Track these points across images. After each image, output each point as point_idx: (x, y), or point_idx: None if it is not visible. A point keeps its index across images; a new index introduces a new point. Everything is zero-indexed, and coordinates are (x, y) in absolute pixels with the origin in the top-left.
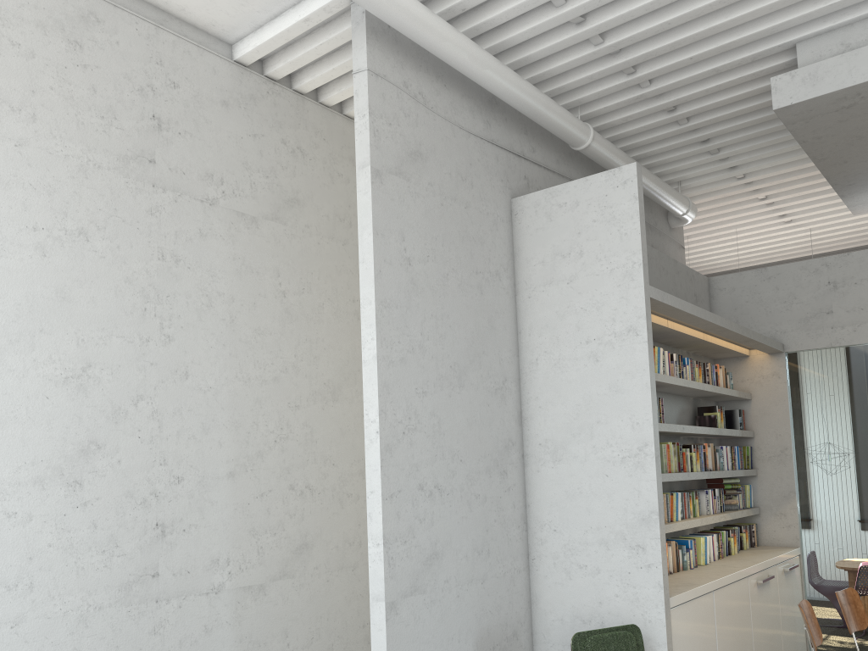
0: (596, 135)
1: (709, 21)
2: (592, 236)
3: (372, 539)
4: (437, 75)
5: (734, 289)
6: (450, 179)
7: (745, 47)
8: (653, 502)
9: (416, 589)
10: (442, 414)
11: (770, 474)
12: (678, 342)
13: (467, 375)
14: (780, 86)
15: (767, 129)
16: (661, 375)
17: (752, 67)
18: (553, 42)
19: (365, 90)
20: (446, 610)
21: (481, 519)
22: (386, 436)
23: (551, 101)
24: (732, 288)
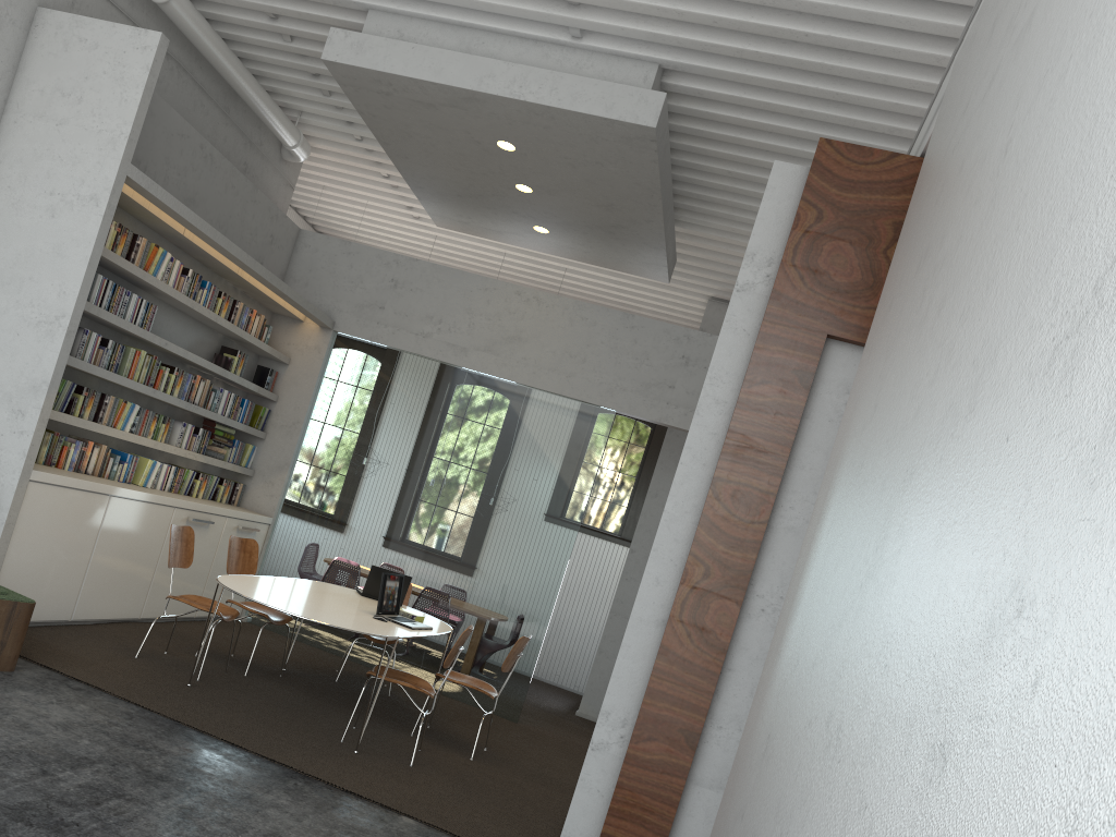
0: None
1: None
2: (97, 87)
3: None
4: None
5: (317, 250)
6: None
7: None
8: (49, 373)
9: None
10: None
11: (277, 442)
12: (214, 267)
13: None
14: (335, 39)
15: None
16: (153, 278)
17: (340, 13)
18: None
19: None
20: None
21: None
22: None
23: None
24: (316, 249)
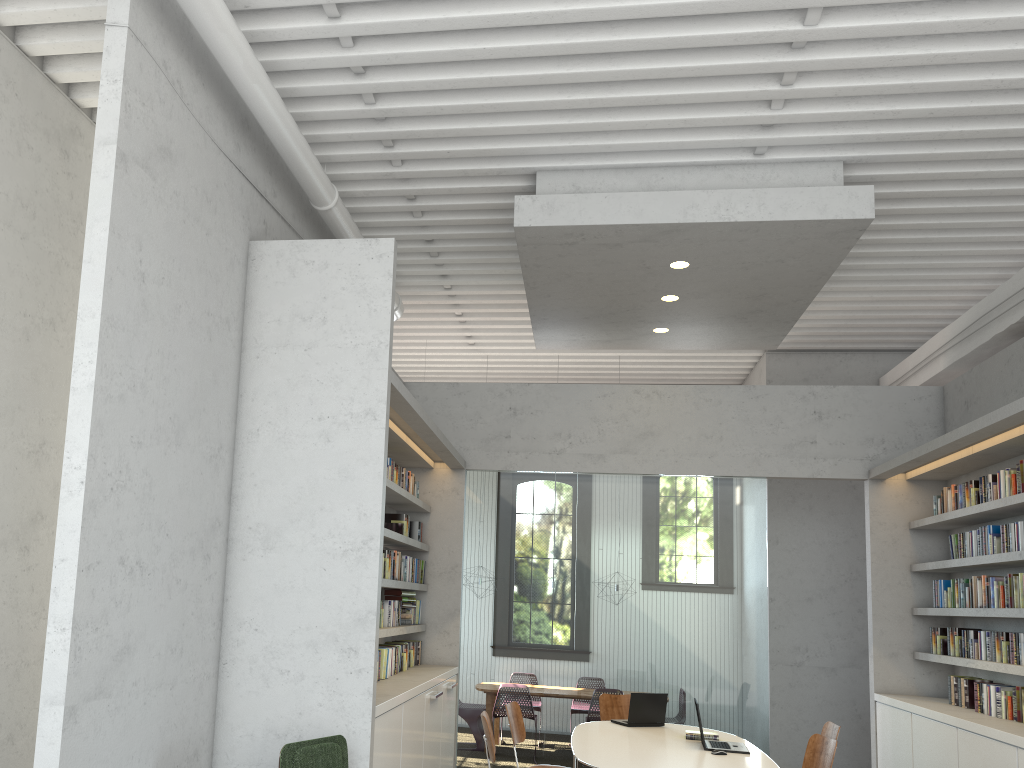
0: (339, 200)
1: (475, 122)
2: (339, 304)
3: (55, 622)
4: (198, 69)
5: (427, 398)
6: (196, 195)
7: (494, 159)
8: (373, 601)
9: (101, 691)
10: (154, 474)
11: (440, 590)
12: None
13: (186, 432)
14: (522, 206)
15: (487, 246)
16: None
17: (494, 181)
18: (327, 83)
19: (122, 51)
20: (130, 721)
21: (179, 609)
22: (93, 490)
23: (308, 146)
24: (425, 397)
